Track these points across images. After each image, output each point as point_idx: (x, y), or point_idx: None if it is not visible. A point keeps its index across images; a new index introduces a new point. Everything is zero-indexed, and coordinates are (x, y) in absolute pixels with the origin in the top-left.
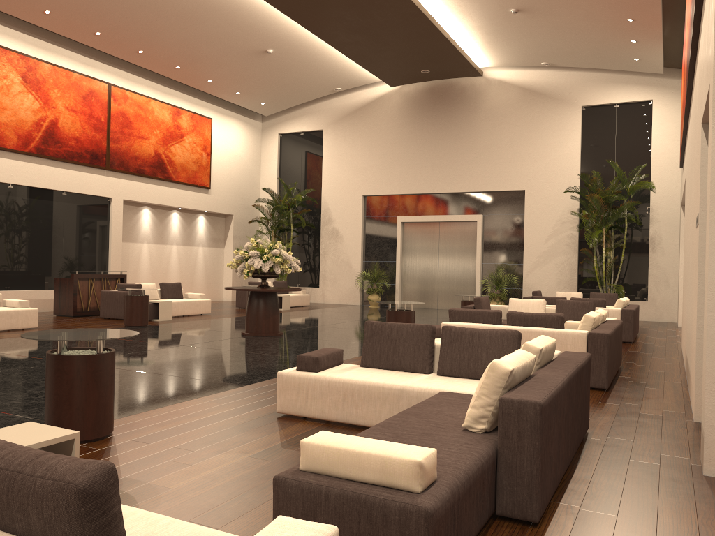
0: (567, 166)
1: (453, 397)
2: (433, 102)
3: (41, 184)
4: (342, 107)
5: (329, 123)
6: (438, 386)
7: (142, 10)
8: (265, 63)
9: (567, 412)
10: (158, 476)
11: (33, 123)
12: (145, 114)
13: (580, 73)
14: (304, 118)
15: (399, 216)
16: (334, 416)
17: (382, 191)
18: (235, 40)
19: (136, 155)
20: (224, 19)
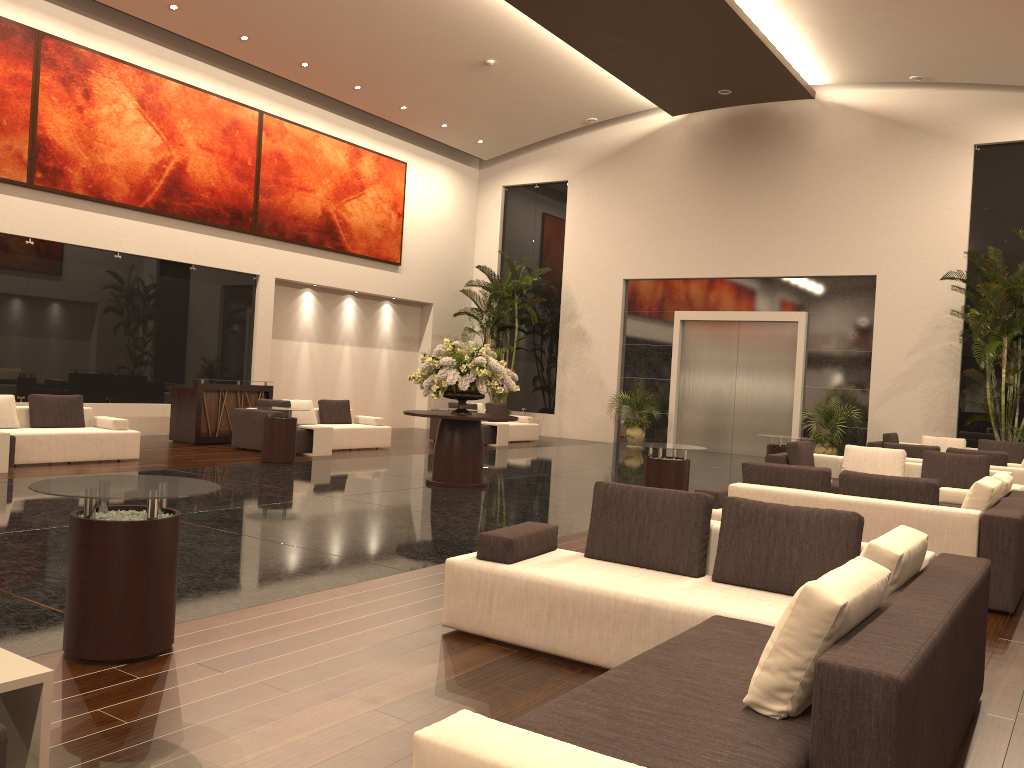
0: (946, 239)
1: (735, 630)
2: (735, 139)
3: (160, 254)
4: (597, 146)
5: (577, 171)
6: (710, 604)
7: (306, 3)
8: (484, 81)
9: (947, 681)
10: (212, 740)
11: (151, 166)
12: (310, 156)
13: (973, 93)
14: (541, 163)
15: (677, 311)
16: (534, 640)
17: (654, 273)
18: (440, 46)
19: (295, 214)
20: (423, 14)
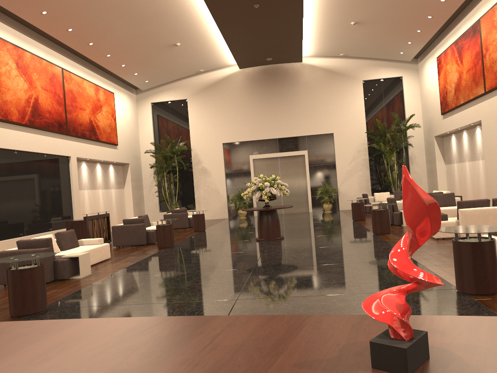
0: (357, 117)
1: None
2: (267, 79)
3: (33, 149)
4: (200, 83)
5: (191, 94)
6: None
7: (114, 14)
8: (168, 53)
9: None
10: None
11: (25, 100)
12: (82, 91)
13: (359, 60)
14: (171, 91)
15: (250, 155)
16: None
17: (237, 139)
18: (161, 36)
19: (80, 122)
20: (165, 21)
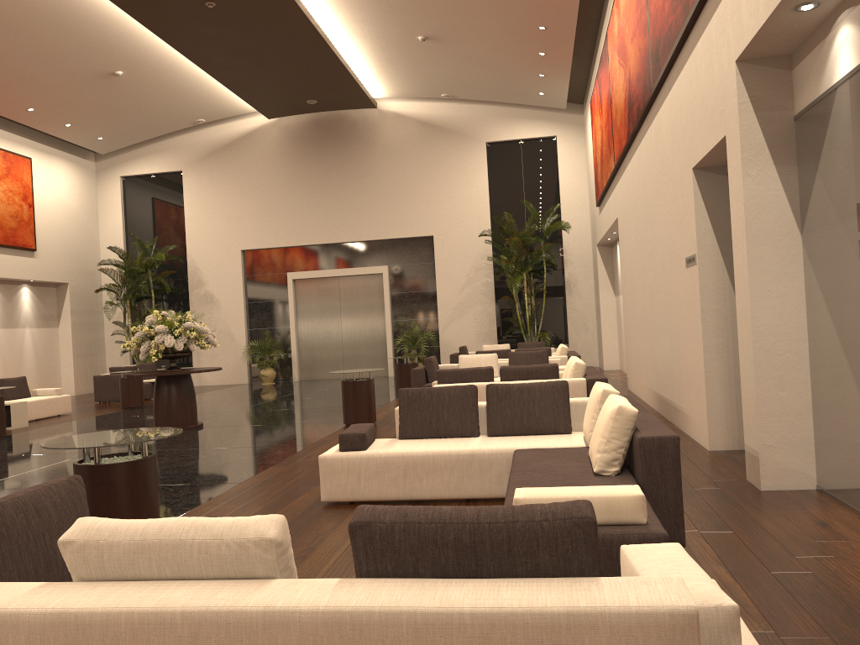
0: (476, 208)
1: (538, 452)
2: (320, 137)
3: None
4: (205, 142)
5: (189, 163)
6: (506, 445)
7: None
8: (110, 88)
9: None
10: None
11: None
12: None
13: (482, 106)
14: (155, 156)
15: (289, 273)
16: (395, 494)
17: (266, 244)
18: (74, 58)
19: None
20: (63, 31)
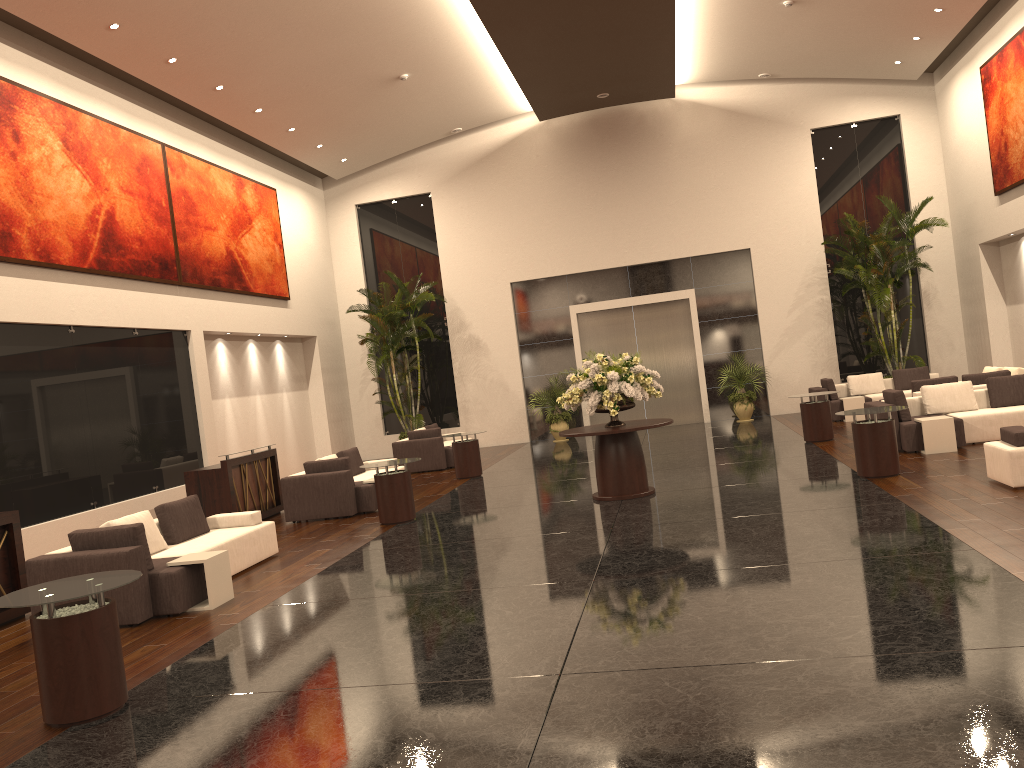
0: (802, 210)
1: None
2: (599, 139)
3: (109, 321)
4: (457, 156)
5: (439, 182)
6: None
7: (263, 19)
8: (385, 97)
9: None
10: None
11: (86, 218)
12: (207, 190)
13: (802, 86)
14: (396, 177)
15: (571, 306)
16: None
17: (541, 273)
18: (367, 61)
19: (208, 257)
20: (373, 29)
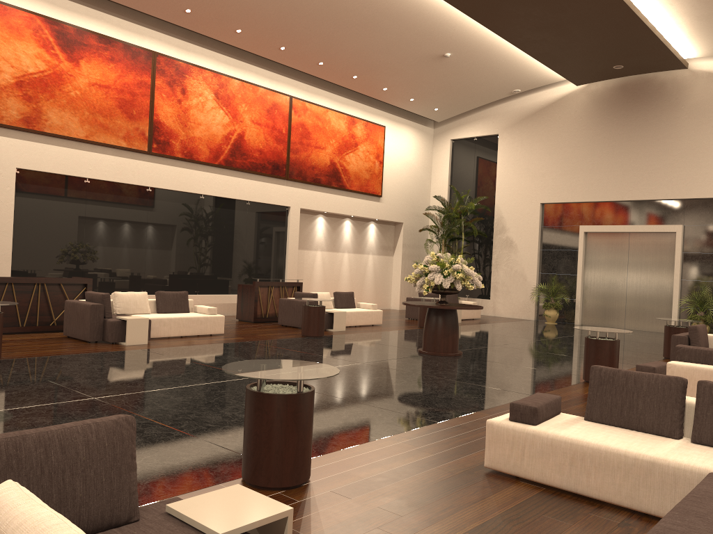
0: None
1: None
2: (625, 100)
3: (228, 194)
4: (520, 109)
5: (505, 127)
6: (702, 462)
7: (325, 22)
8: (442, 68)
9: None
10: None
11: (223, 136)
12: (322, 125)
13: None
14: (478, 122)
15: (581, 226)
16: (558, 481)
17: (563, 198)
18: (413, 46)
19: (313, 164)
20: (403, 25)
